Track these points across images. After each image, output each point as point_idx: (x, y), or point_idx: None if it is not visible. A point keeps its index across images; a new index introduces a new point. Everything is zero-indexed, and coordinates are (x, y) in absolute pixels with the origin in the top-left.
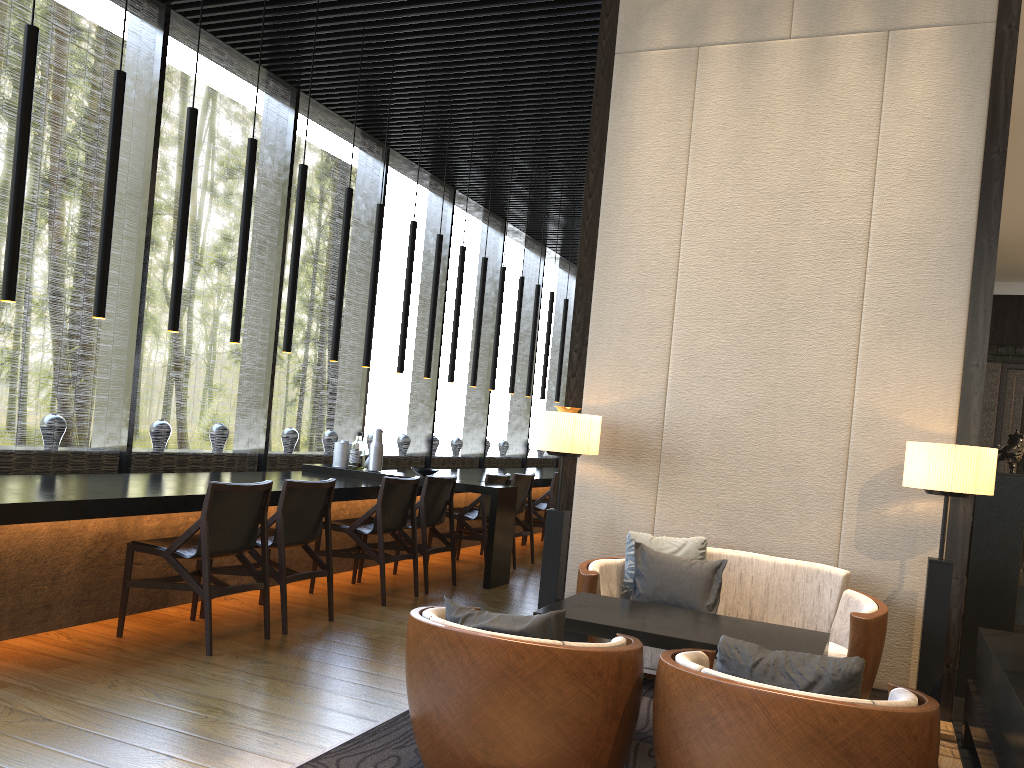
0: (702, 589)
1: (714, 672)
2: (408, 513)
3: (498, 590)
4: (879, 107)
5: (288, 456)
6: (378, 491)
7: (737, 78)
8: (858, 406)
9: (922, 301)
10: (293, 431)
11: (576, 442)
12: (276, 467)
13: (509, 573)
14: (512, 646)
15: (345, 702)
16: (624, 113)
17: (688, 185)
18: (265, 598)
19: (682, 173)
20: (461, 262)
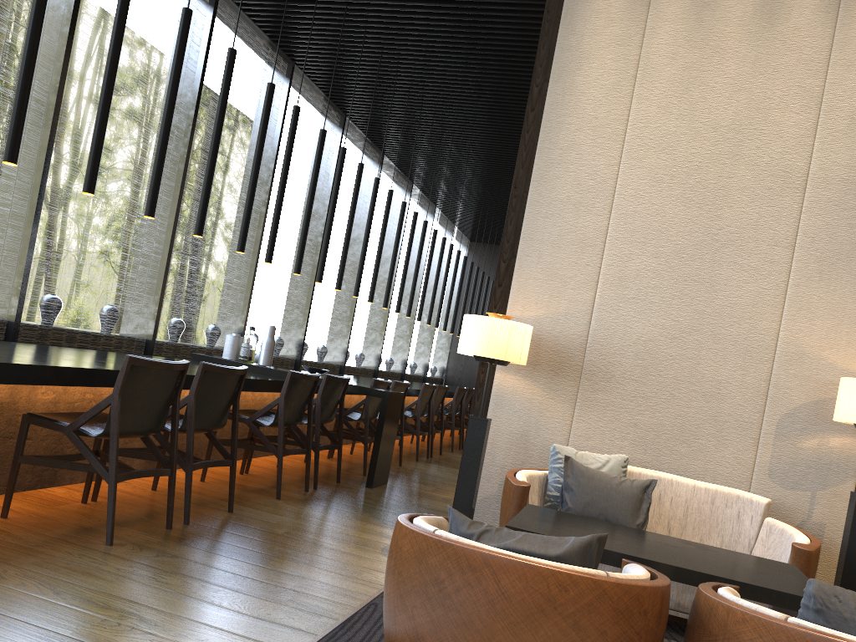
0: (632, 508)
1: (810, 624)
2: (305, 409)
3: (380, 490)
4: (828, 54)
5: (174, 345)
6: (273, 385)
7: (691, 11)
8: (783, 340)
9: (854, 245)
10: (180, 321)
11: (510, 350)
12: (161, 354)
13: (388, 474)
14: (554, 576)
15: (273, 609)
16: (574, 32)
17: (632, 110)
18: (170, 485)
19: (627, 97)
20: (358, 178)
